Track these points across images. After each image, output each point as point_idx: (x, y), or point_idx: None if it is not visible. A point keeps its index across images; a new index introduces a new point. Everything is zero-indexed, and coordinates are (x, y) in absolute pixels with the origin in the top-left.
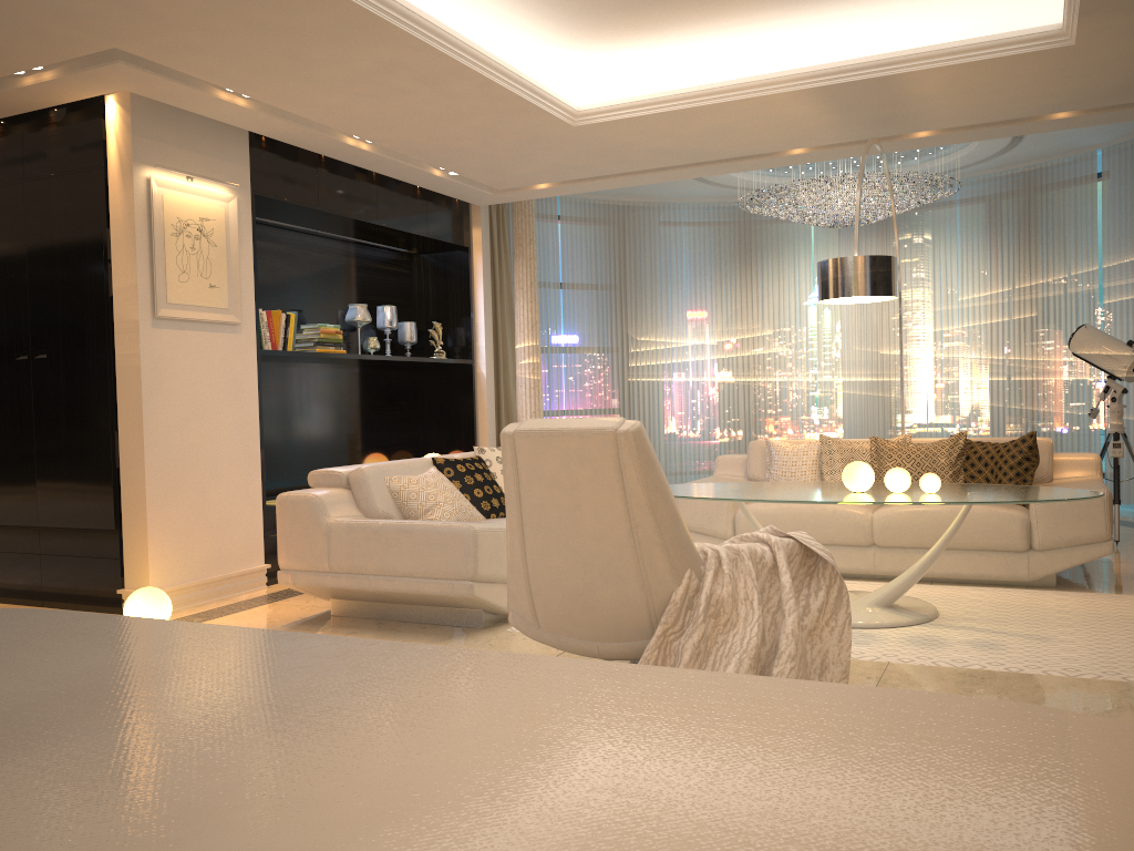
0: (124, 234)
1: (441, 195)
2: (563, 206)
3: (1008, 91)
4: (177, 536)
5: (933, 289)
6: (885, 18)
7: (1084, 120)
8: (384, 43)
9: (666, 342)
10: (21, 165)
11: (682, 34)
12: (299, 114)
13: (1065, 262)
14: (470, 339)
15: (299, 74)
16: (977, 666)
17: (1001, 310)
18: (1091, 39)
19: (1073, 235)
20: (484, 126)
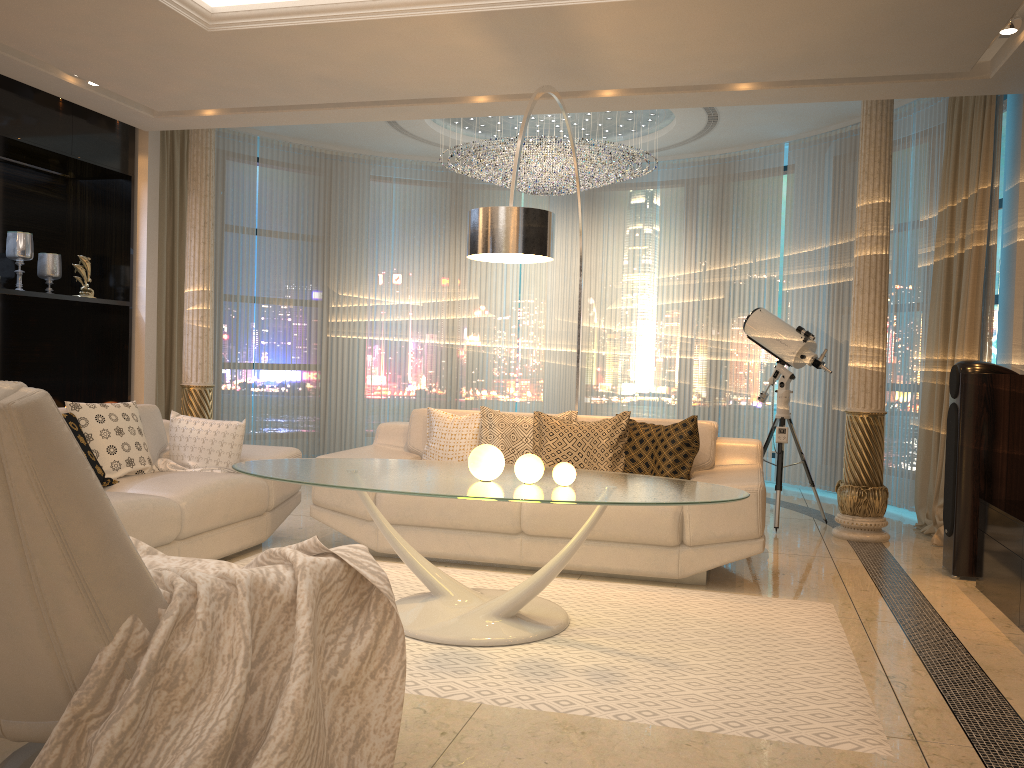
0: None
1: (95, 112)
2: (263, 148)
3: (687, 47)
4: None
5: (632, 266)
6: None
7: (766, 95)
8: None
9: (370, 300)
10: None
11: None
12: None
13: (752, 248)
14: (128, 279)
15: None
16: (583, 711)
17: (693, 291)
18: None
19: (760, 223)
20: (94, 17)
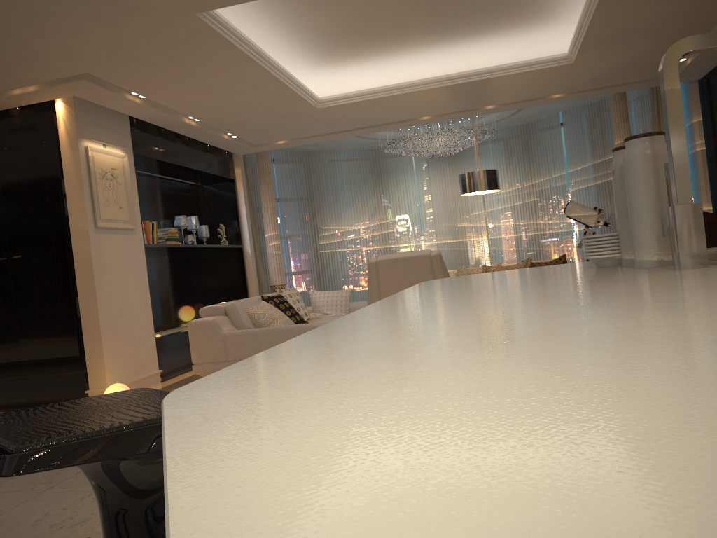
0: (74, 179)
1: (219, 149)
2: (275, 153)
3: (537, 85)
4: (117, 356)
5: None
6: (477, 49)
7: (567, 98)
8: (241, 68)
9: (338, 229)
10: None
11: (376, 58)
12: (168, 106)
13: (549, 170)
14: (239, 233)
15: (183, 85)
16: None
17: (518, 198)
18: (581, 60)
19: (551, 156)
20: (269, 110)
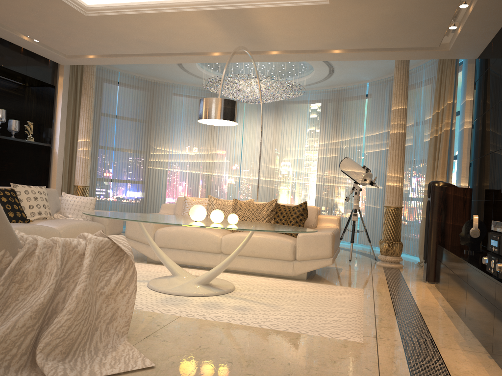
0: None
1: (38, 55)
2: (121, 77)
3: (306, 30)
4: None
5: (295, 139)
6: None
7: (347, 56)
8: None
9: (169, 151)
10: None
11: None
12: None
13: (351, 132)
14: (51, 133)
15: None
16: (226, 321)
17: (323, 152)
18: (336, 1)
19: (354, 120)
20: (33, 7)
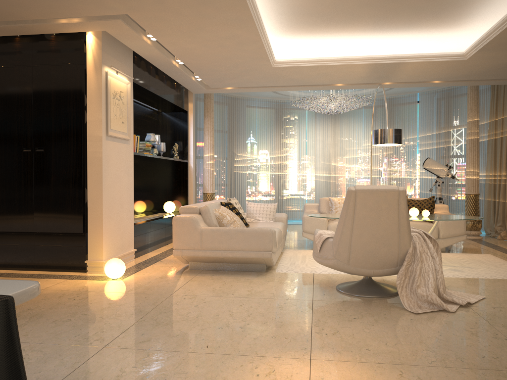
0: (95, 96)
1: (181, 87)
2: None
3: (430, 72)
4: (111, 236)
5: (353, 141)
6: (395, 40)
7: (442, 84)
8: (241, 28)
9: (248, 156)
10: (31, 58)
11: (322, 36)
12: (169, 49)
13: (404, 133)
14: (186, 151)
15: (191, 34)
16: (463, 276)
17: (379, 150)
18: (472, 58)
19: (407, 123)
20: (238, 63)
